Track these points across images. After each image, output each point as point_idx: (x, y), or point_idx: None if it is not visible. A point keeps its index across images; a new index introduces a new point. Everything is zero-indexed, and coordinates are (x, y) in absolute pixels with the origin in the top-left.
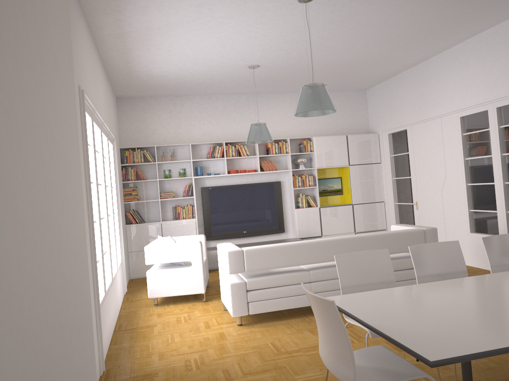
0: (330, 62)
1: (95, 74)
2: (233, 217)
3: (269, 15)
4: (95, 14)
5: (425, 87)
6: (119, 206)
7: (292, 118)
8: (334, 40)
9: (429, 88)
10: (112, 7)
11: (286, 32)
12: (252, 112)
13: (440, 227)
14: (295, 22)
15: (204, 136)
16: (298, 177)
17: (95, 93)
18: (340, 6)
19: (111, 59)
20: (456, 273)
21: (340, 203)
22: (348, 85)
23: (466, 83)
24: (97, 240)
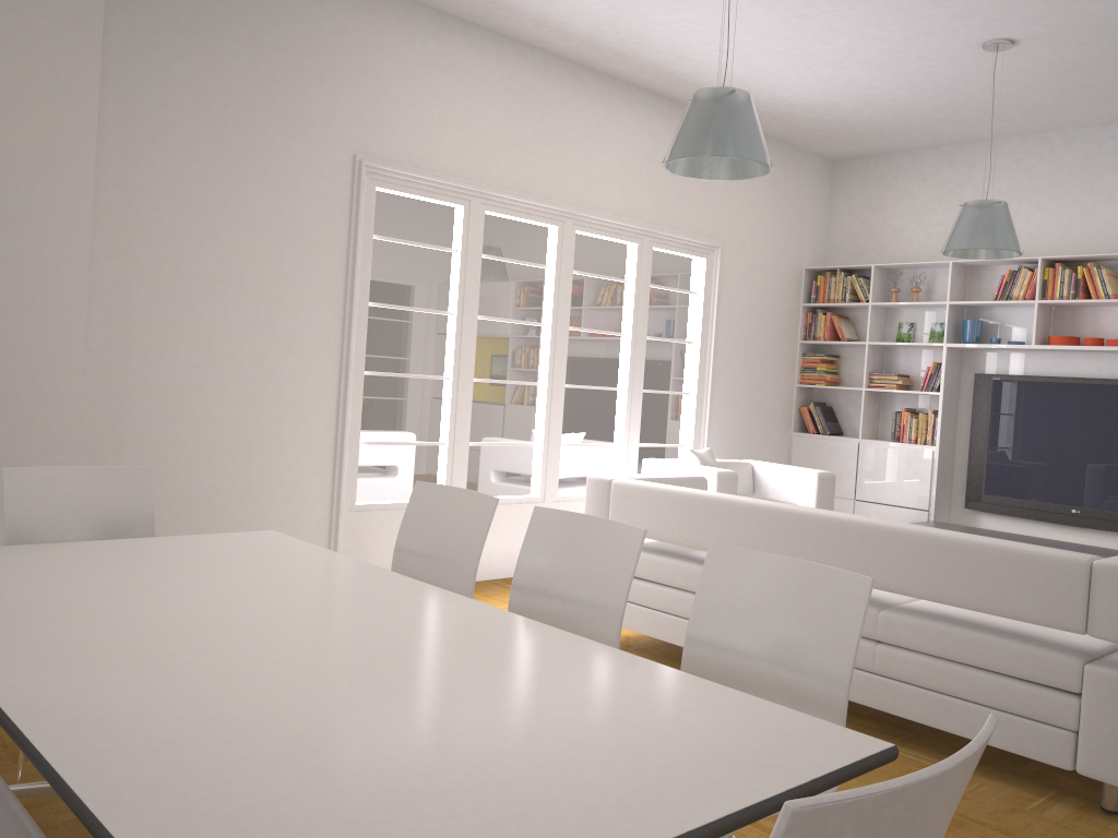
0: None
1: (545, 125)
2: (1049, 463)
3: None
4: (494, 22)
5: None
6: (708, 383)
7: None
8: None
9: None
10: (490, 6)
11: None
12: None
13: None
14: None
15: None
16: None
17: (531, 160)
18: None
19: (664, 87)
20: (600, 615)
21: None
22: None
23: None
24: (447, 410)
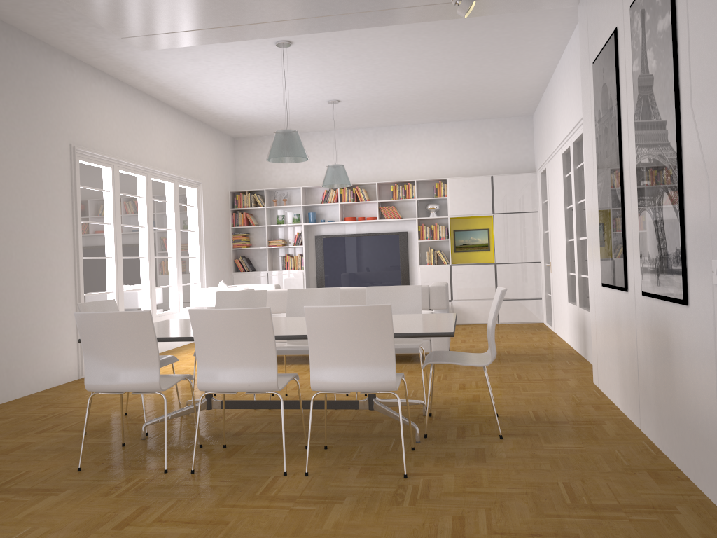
0: (419, 91)
1: (137, 125)
2: (349, 271)
3: (271, 59)
4: (119, 74)
5: (550, 114)
6: (203, 251)
7: (428, 155)
8: (383, 71)
9: (552, 116)
10: (125, 69)
11: (315, 70)
12: (379, 149)
13: (559, 295)
14: (307, 61)
15: (323, 178)
16: (426, 227)
17: (133, 143)
18: (332, 45)
19: (179, 105)
20: None
21: (486, 261)
22: (493, 111)
23: (563, 111)
24: (113, 274)
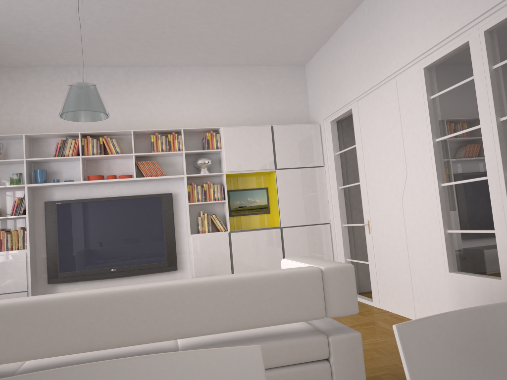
0: None
1: None
2: (96, 246)
3: None
4: None
5: (372, 35)
6: None
7: (194, 103)
8: None
9: (377, 35)
10: None
11: None
12: (133, 93)
13: (402, 262)
14: None
15: (56, 126)
16: (198, 186)
17: None
18: None
19: None
20: None
21: (266, 225)
22: (271, 52)
23: (431, 5)
24: None
